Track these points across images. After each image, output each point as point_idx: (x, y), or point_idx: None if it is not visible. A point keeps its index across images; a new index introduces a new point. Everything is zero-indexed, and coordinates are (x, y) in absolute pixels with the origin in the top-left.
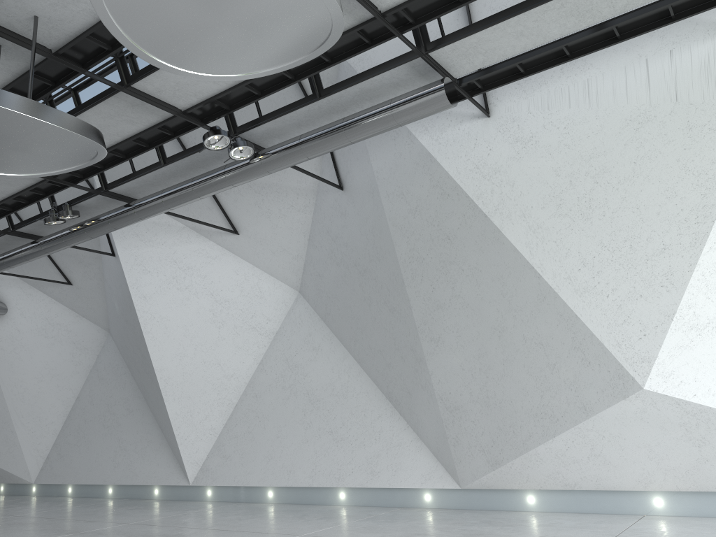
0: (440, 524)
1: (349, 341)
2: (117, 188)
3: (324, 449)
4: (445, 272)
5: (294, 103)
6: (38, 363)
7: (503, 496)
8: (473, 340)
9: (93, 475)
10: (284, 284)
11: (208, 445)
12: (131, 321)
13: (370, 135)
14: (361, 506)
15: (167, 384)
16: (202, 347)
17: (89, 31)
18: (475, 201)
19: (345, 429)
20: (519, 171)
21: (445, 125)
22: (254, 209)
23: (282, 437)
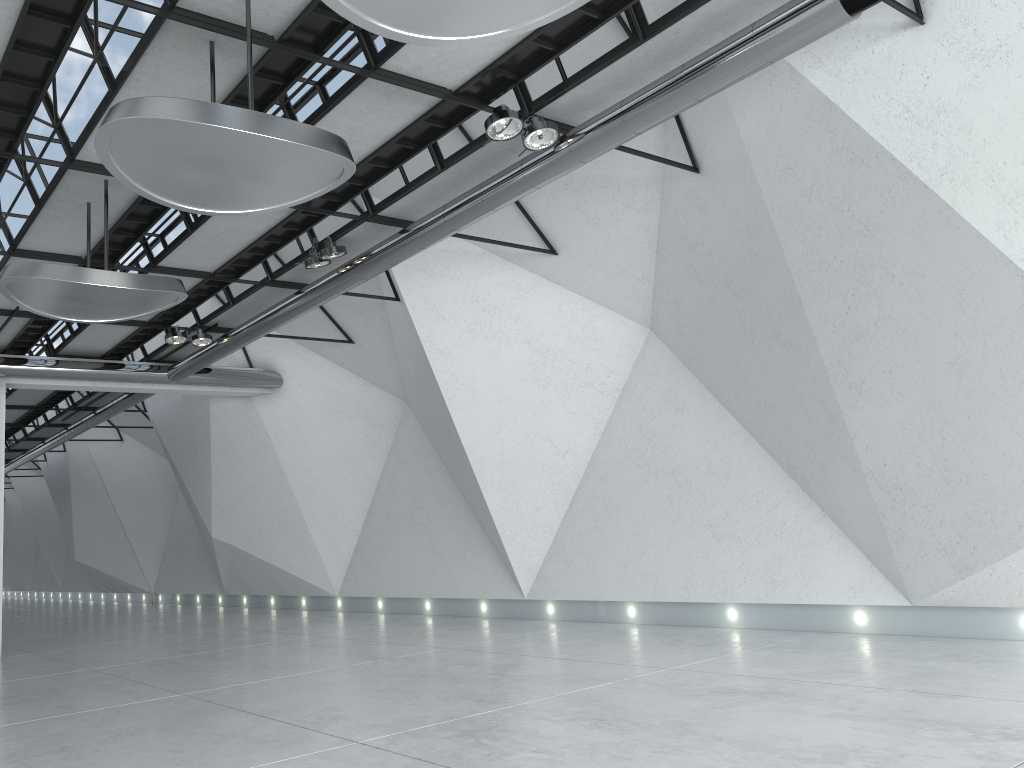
0: (877, 657)
1: (728, 395)
2: (387, 210)
3: (702, 550)
4: (865, 281)
5: (608, 54)
6: (325, 446)
7: (982, 617)
8: (917, 384)
9: (405, 585)
10: (628, 320)
11: (543, 546)
12: (429, 385)
13: (725, 86)
14: (760, 629)
15: (482, 467)
16: (523, 415)
17: (314, 1)
18: (907, 165)
19: (729, 522)
20: (979, 107)
21: (850, 49)
22: (574, 216)
23: (641, 534)
